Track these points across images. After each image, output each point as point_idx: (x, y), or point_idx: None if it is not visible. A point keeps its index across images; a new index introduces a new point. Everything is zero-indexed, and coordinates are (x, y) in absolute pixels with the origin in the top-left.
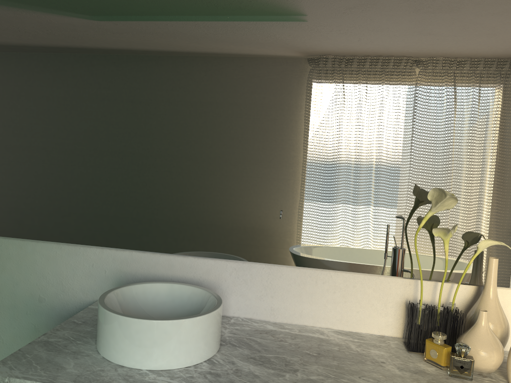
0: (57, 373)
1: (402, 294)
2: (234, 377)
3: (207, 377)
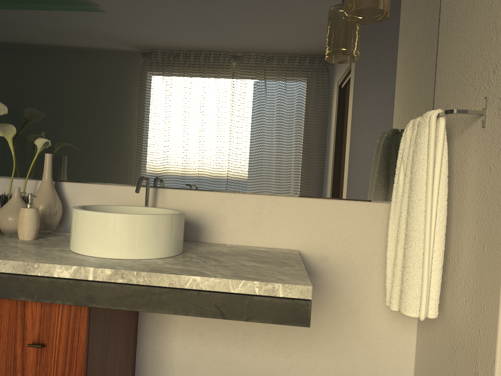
0: None
1: (1, 191)
2: None
3: None
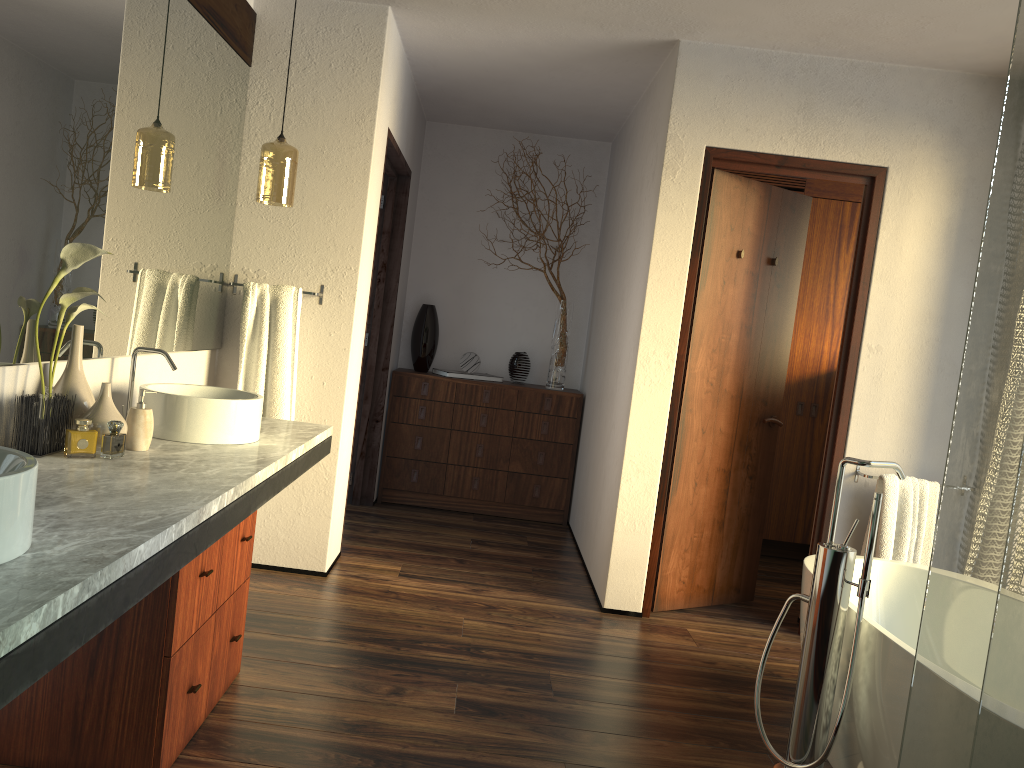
0: (4, 601)
1: None
2: (75, 519)
3: (69, 529)
